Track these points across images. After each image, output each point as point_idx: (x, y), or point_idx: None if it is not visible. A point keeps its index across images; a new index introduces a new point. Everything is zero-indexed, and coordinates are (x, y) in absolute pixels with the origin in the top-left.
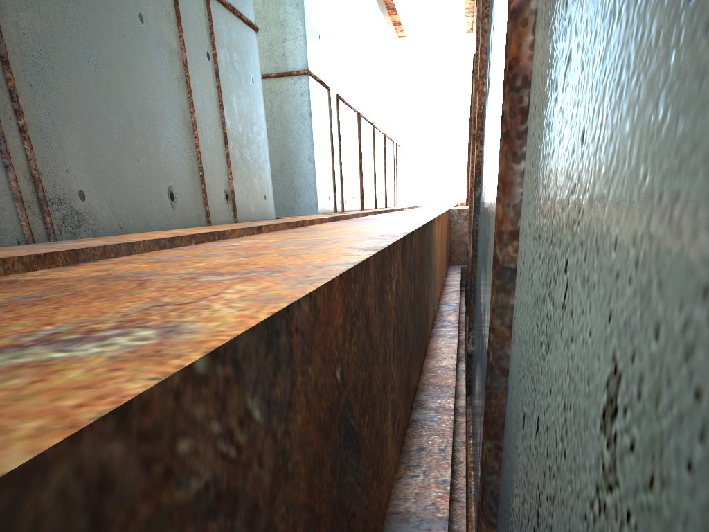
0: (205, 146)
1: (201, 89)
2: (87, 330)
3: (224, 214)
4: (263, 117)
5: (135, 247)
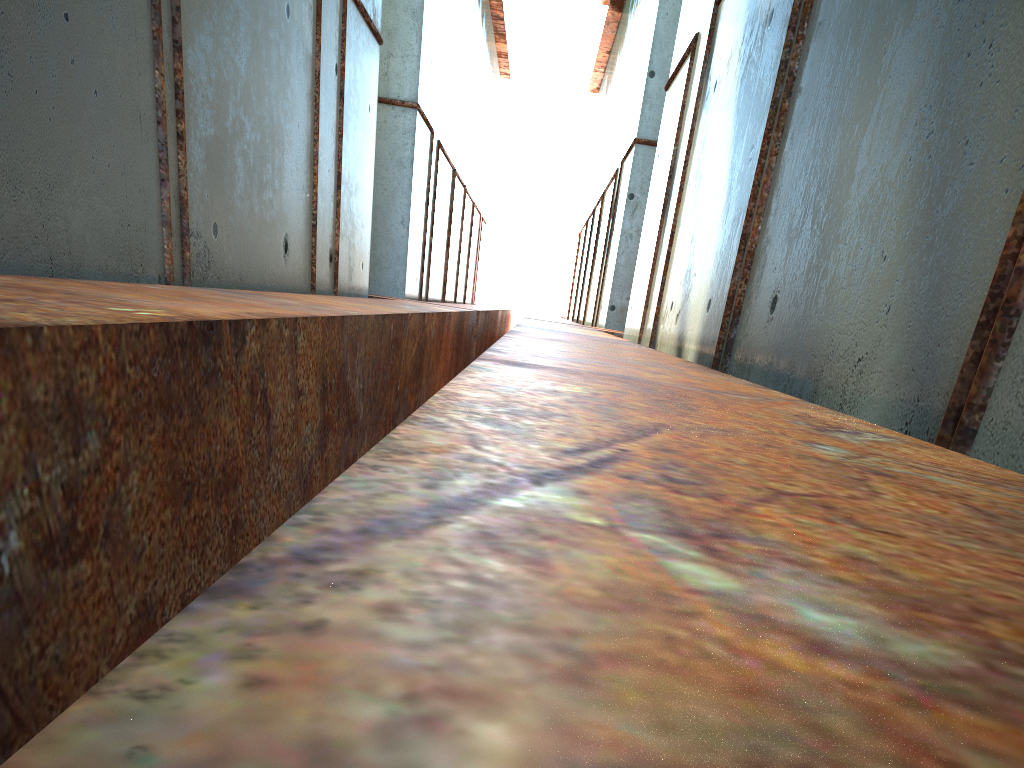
0: (320, 187)
1: (326, 111)
2: (823, 426)
3: (326, 280)
4: (372, 158)
5: (367, 321)
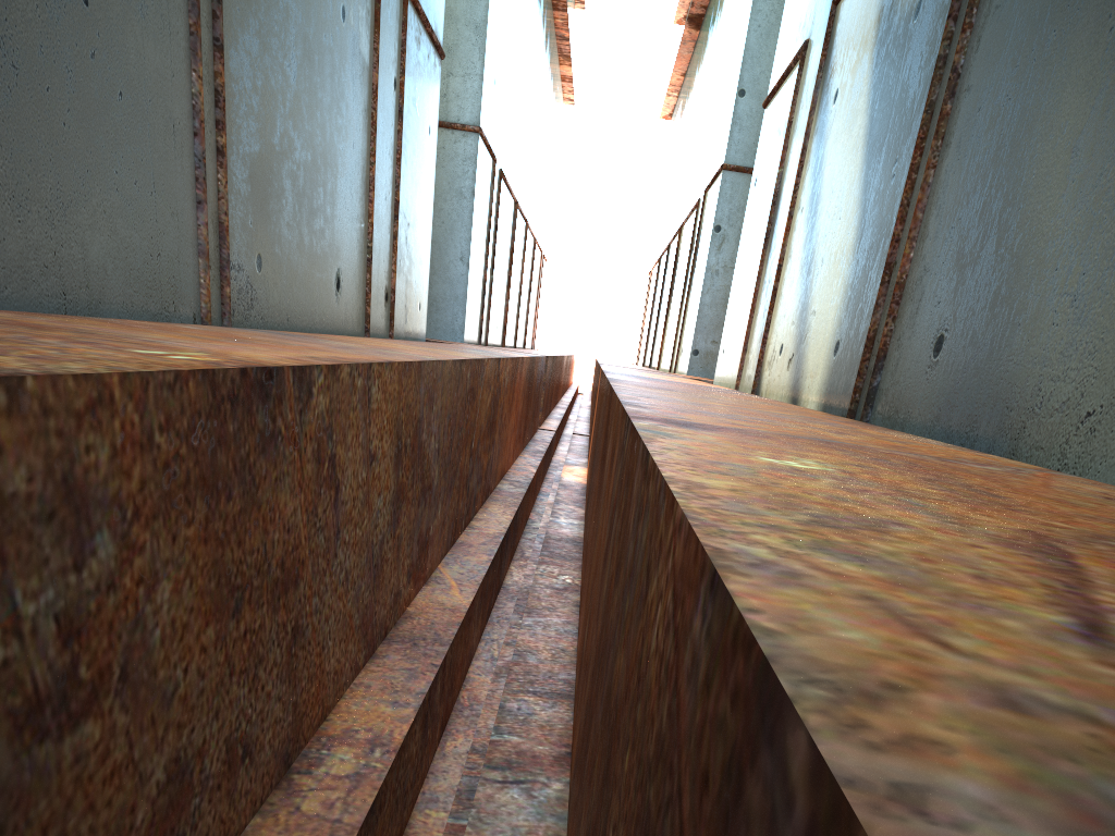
0: (376, 216)
1: (383, 130)
2: None
3: (381, 322)
4: (432, 186)
5: (444, 368)
